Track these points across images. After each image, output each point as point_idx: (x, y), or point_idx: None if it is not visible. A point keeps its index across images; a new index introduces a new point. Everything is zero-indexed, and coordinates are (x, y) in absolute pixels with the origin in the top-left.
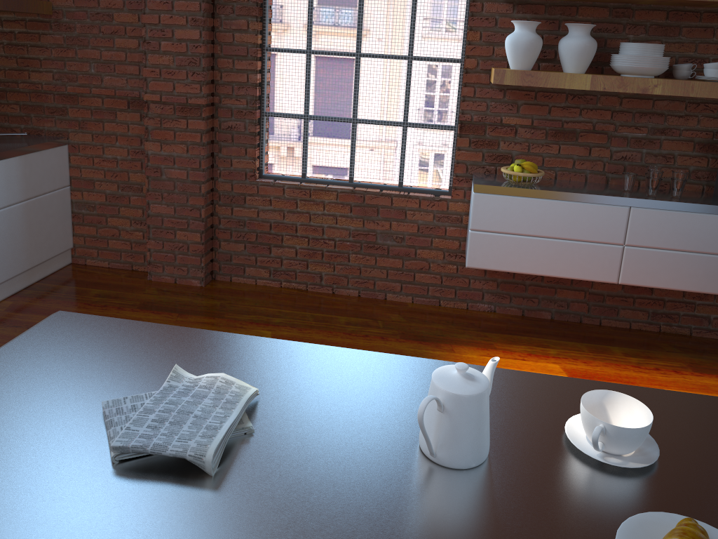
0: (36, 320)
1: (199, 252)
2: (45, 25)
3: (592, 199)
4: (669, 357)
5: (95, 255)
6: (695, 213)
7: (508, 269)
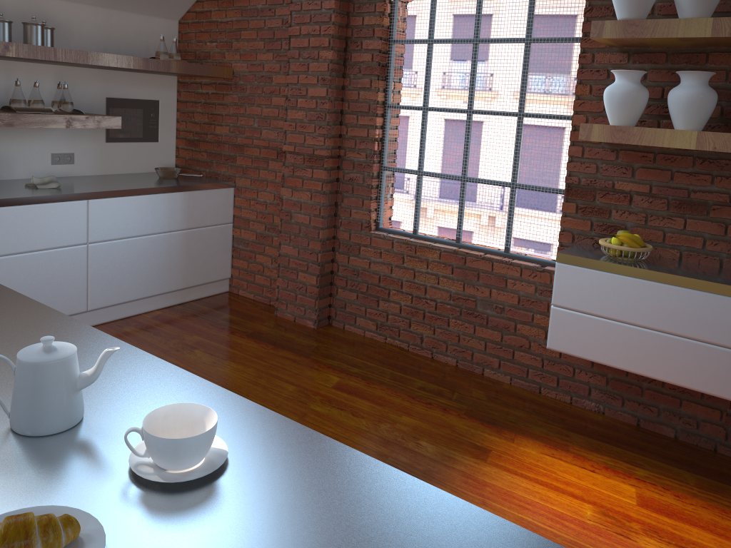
0: (164, 329)
1: (314, 294)
2: (228, 87)
3: (700, 286)
4: None
5: (245, 286)
6: None
7: (595, 358)
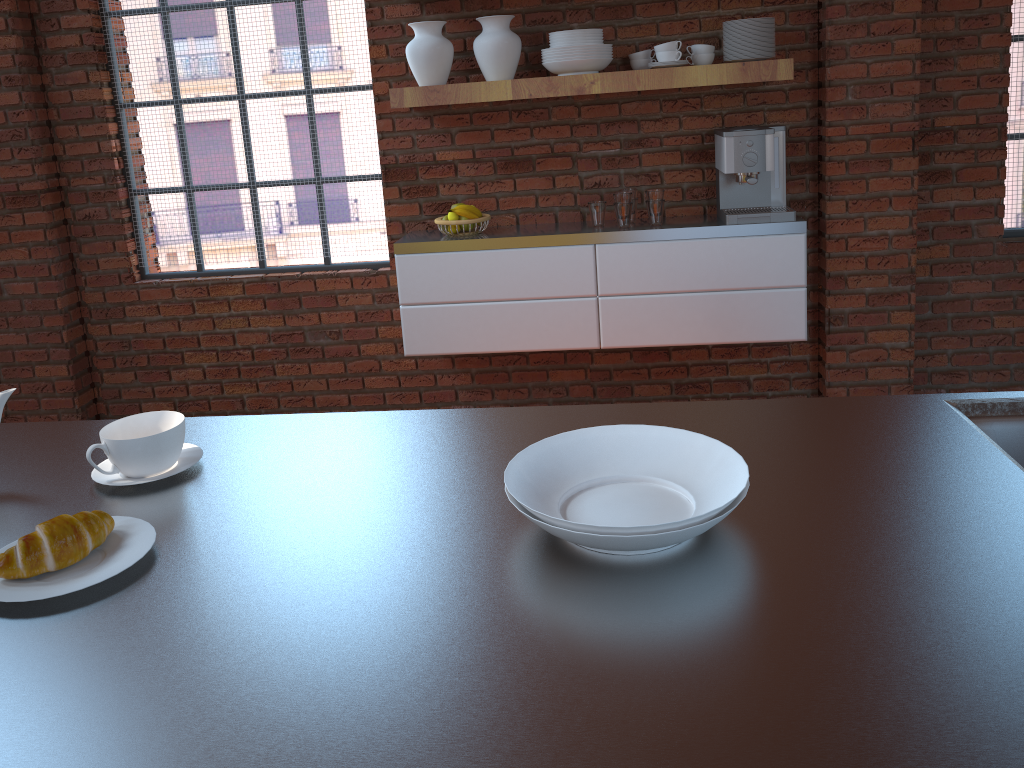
0: None
1: (69, 390)
2: None
3: (545, 242)
4: None
5: None
6: (677, 241)
7: (459, 350)
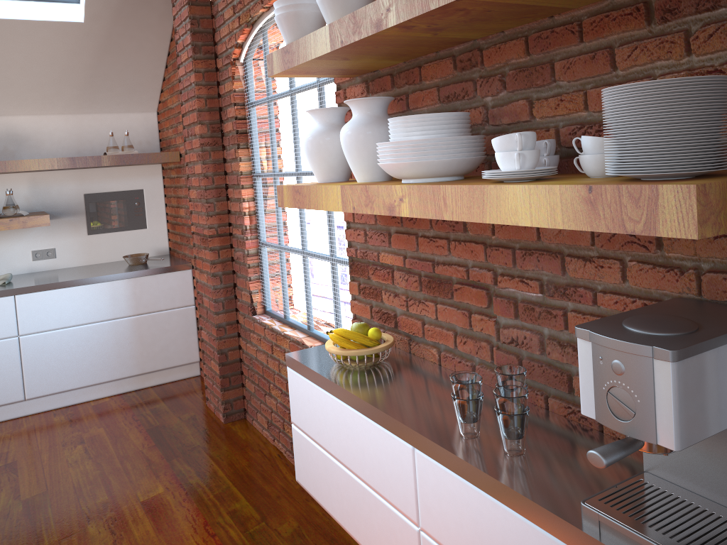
0: (87, 419)
1: (219, 385)
2: (180, 170)
3: (372, 414)
4: None
5: None
6: (502, 505)
7: (323, 503)
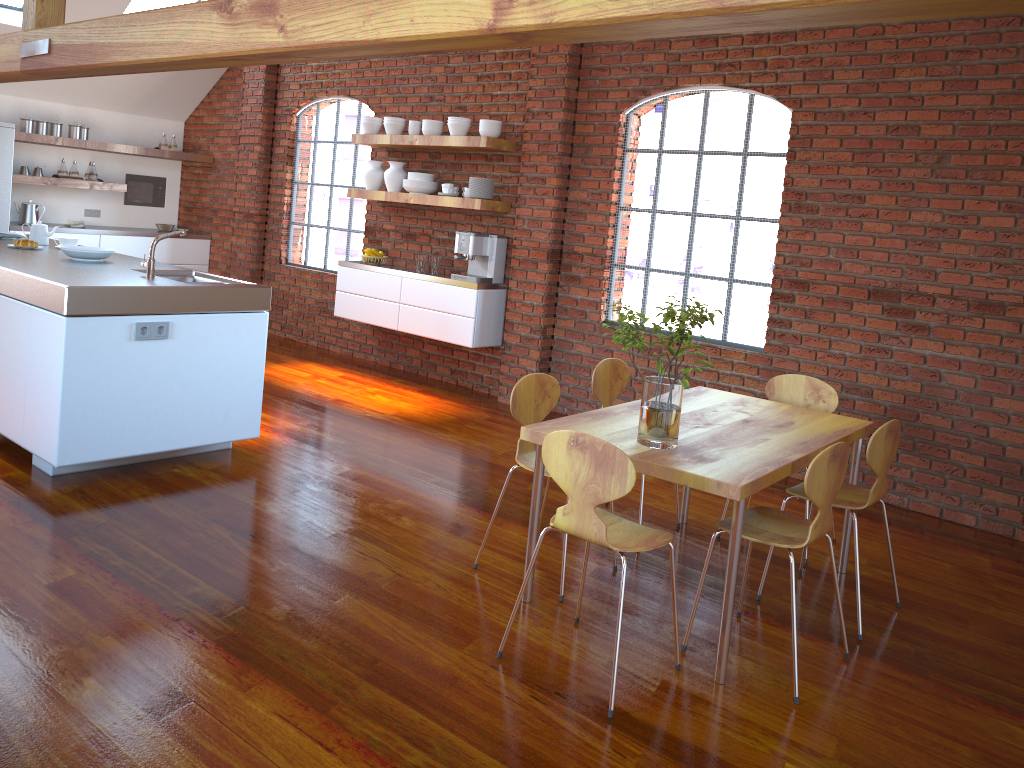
0: None
1: None
2: (210, 169)
3: (386, 271)
4: (422, 387)
5: None
6: (430, 282)
7: (351, 317)
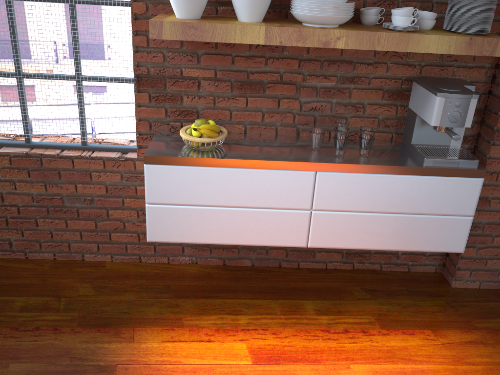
0: None
1: None
2: None
3: (275, 166)
4: (360, 308)
5: None
6: (383, 175)
7: (193, 240)
